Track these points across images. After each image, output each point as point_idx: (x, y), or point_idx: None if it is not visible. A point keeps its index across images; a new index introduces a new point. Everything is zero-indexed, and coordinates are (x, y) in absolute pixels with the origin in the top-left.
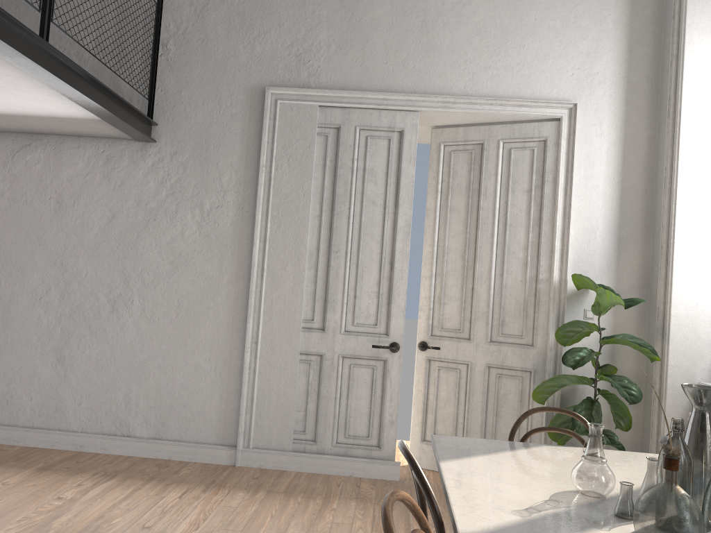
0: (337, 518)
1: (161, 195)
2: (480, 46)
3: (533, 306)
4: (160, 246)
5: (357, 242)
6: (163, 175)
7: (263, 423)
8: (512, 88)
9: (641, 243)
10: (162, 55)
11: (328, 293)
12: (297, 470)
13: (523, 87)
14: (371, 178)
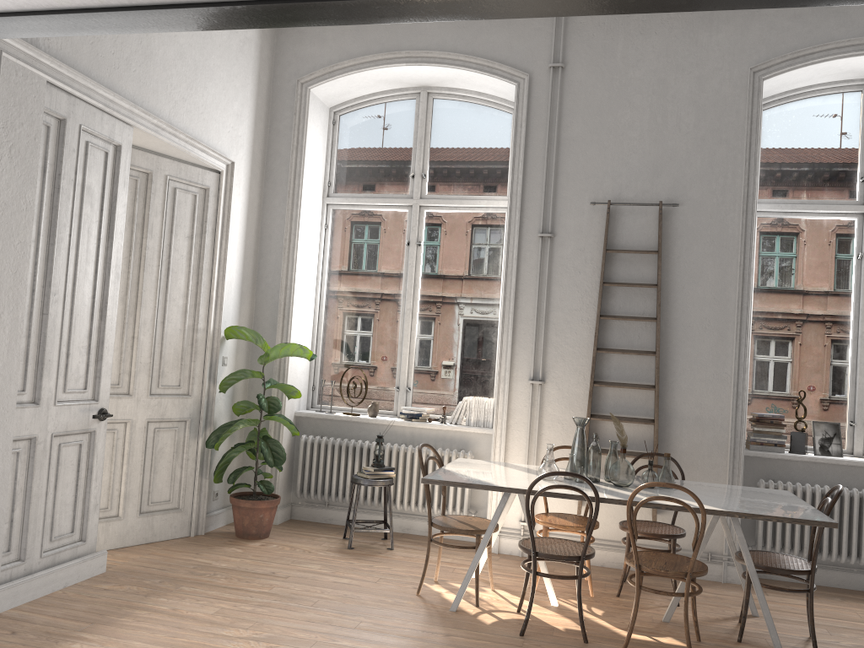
0: (200, 611)
1: None
2: (181, 73)
3: (190, 355)
4: None
5: (72, 282)
6: None
7: None
8: (197, 129)
9: (250, 296)
10: None
11: (44, 351)
12: (11, 606)
13: (204, 131)
14: (89, 198)
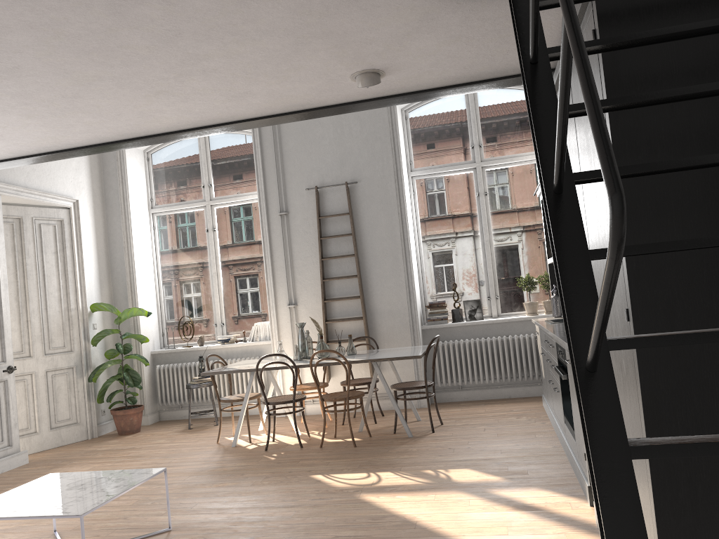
0: (80, 469)
1: None
2: None
3: (68, 326)
4: None
5: None
6: None
7: None
8: (47, 185)
9: (108, 282)
10: None
11: None
12: None
13: (52, 185)
14: None
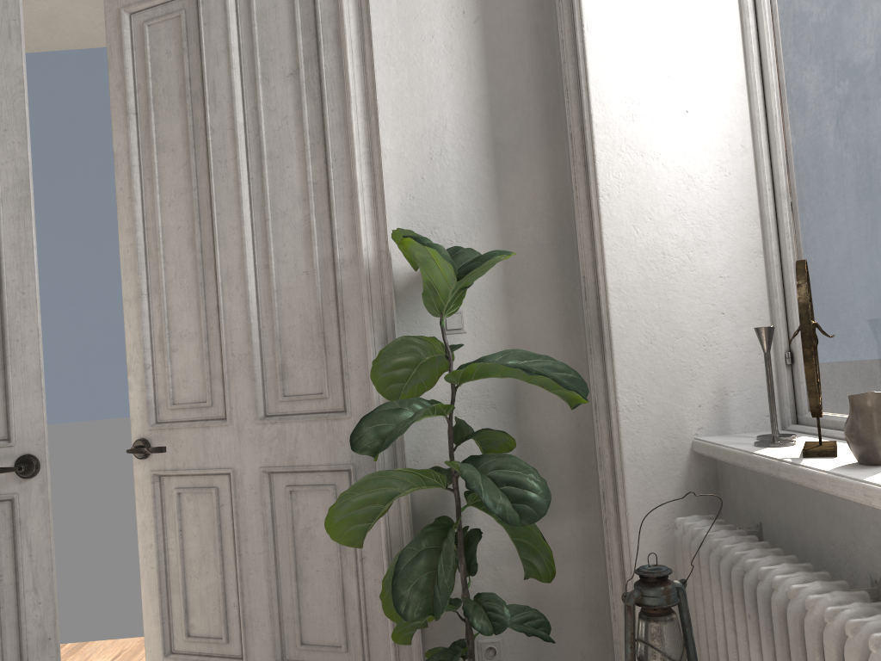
0: None
1: None
2: None
3: (336, 323)
4: None
5: None
6: None
7: None
8: None
9: (543, 147)
10: None
11: None
12: None
13: None
14: None
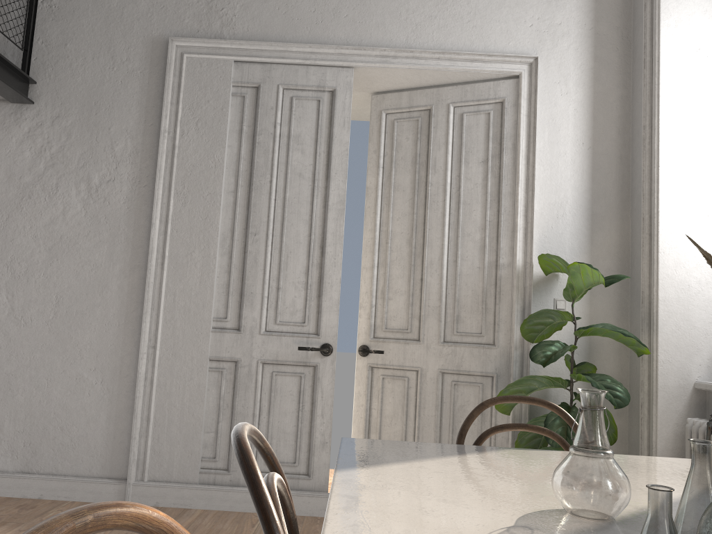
0: None
1: (39, 167)
2: None
3: (494, 297)
4: (35, 229)
5: (281, 223)
6: (42, 144)
7: (162, 449)
8: (462, 41)
9: (618, 219)
10: (44, 1)
11: (244, 284)
12: (204, 507)
13: (475, 39)
14: (298, 145)
